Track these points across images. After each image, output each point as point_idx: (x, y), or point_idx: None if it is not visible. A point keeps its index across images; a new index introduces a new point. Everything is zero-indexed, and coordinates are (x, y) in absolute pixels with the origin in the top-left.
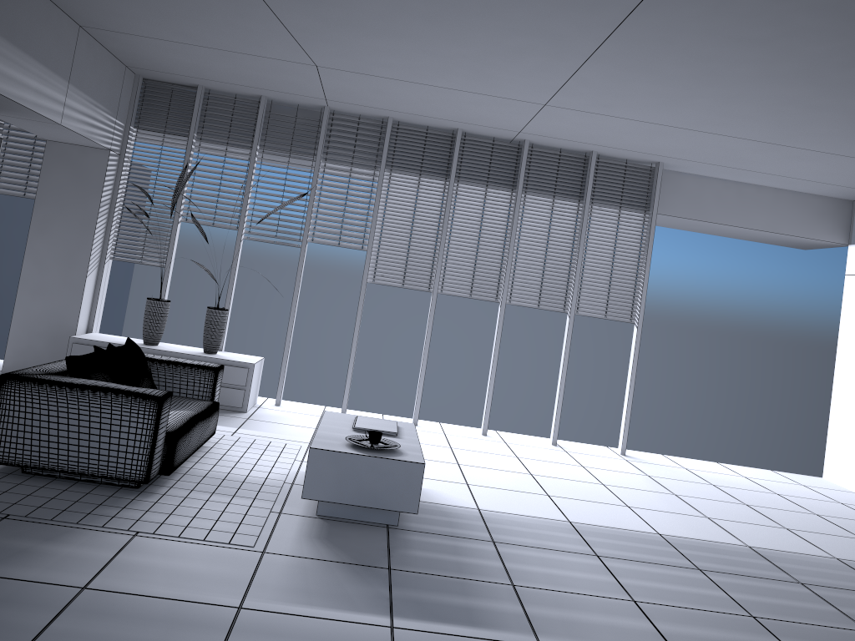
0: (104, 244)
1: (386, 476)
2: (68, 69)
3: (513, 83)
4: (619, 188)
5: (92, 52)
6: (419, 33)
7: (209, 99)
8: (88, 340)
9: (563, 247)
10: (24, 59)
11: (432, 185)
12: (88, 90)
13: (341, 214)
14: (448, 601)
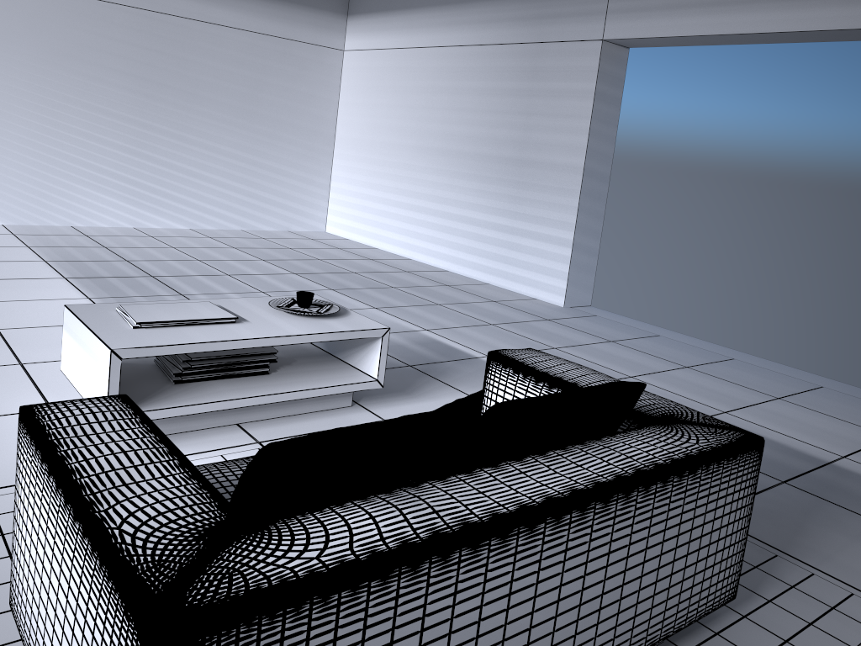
0: None
1: None
2: None
3: None
4: None
5: None
6: None
7: None
8: None
9: None
10: None
11: None
12: None
13: None
14: (421, 348)
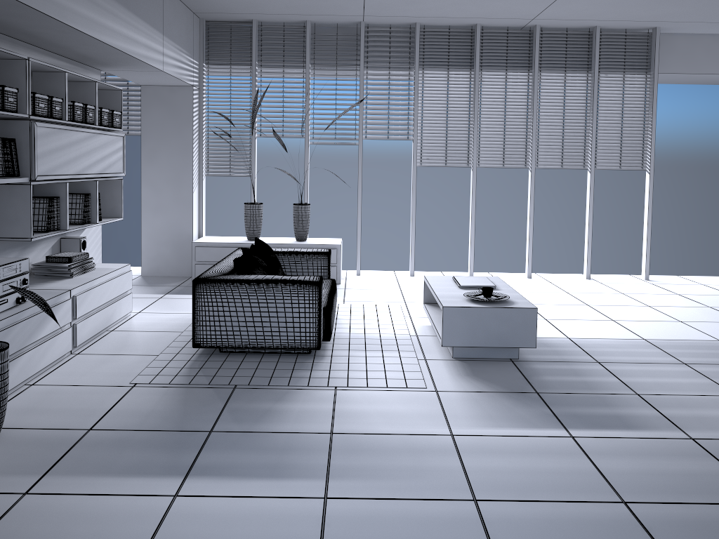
0: (199, 164)
1: (507, 321)
2: (161, 23)
3: None
4: (622, 55)
5: (172, 5)
6: None
7: (262, 31)
8: (207, 243)
9: (577, 114)
10: (135, 21)
11: (460, 76)
12: (175, 38)
13: (386, 113)
14: (599, 412)
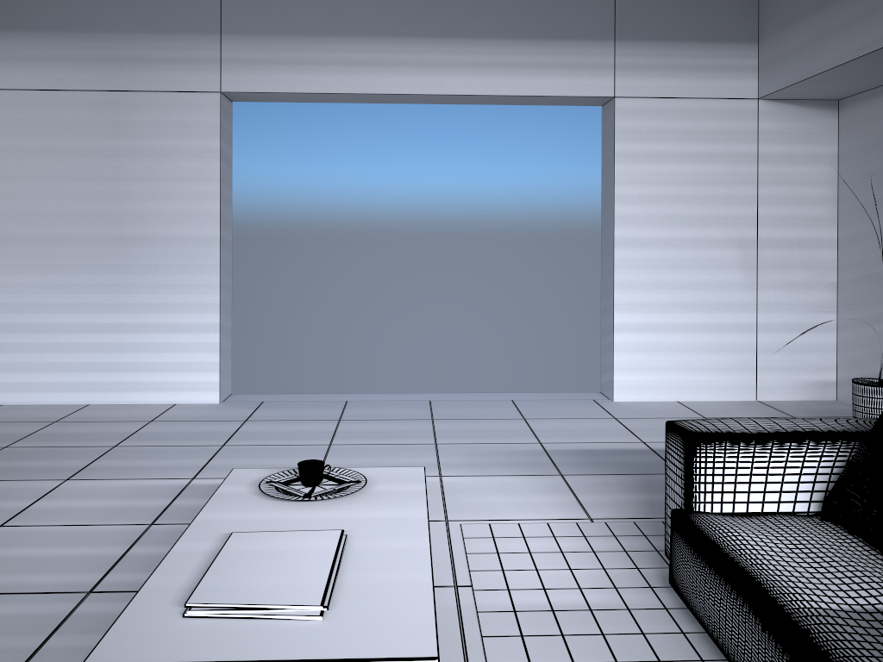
0: None
1: None
2: None
3: None
4: None
5: None
6: None
7: None
8: None
9: None
10: None
11: None
12: None
13: None
14: None
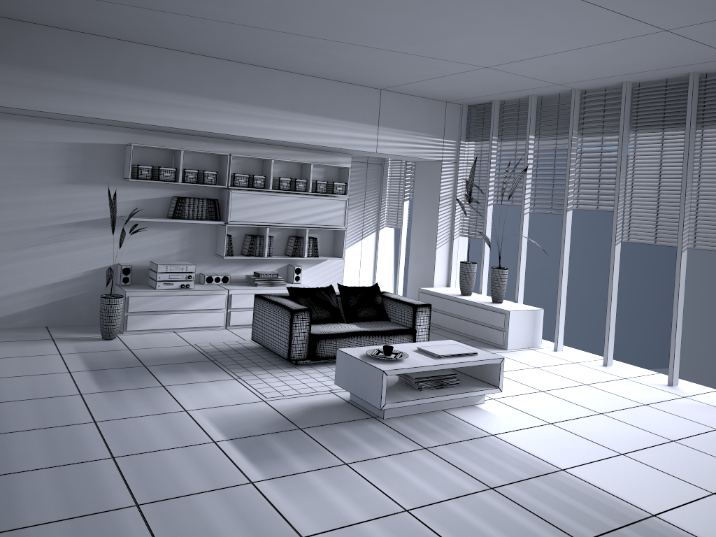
0: (452, 225)
1: (366, 376)
2: (376, 118)
3: (588, 27)
4: None
5: (399, 102)
6: (449, 27)
7: (503, 108)
8: (426, 290)
9: None
10: (329, 121)
11: (675, 137)
12: (402, 126)
13: (596, 181)
14: (278, 449)
